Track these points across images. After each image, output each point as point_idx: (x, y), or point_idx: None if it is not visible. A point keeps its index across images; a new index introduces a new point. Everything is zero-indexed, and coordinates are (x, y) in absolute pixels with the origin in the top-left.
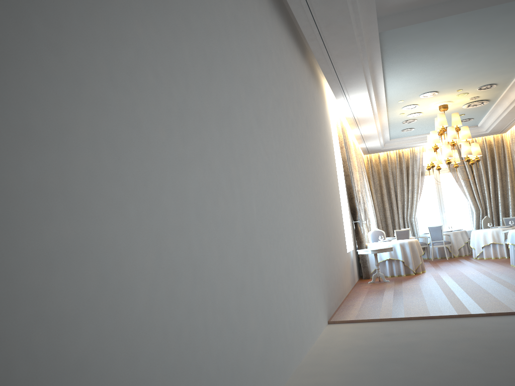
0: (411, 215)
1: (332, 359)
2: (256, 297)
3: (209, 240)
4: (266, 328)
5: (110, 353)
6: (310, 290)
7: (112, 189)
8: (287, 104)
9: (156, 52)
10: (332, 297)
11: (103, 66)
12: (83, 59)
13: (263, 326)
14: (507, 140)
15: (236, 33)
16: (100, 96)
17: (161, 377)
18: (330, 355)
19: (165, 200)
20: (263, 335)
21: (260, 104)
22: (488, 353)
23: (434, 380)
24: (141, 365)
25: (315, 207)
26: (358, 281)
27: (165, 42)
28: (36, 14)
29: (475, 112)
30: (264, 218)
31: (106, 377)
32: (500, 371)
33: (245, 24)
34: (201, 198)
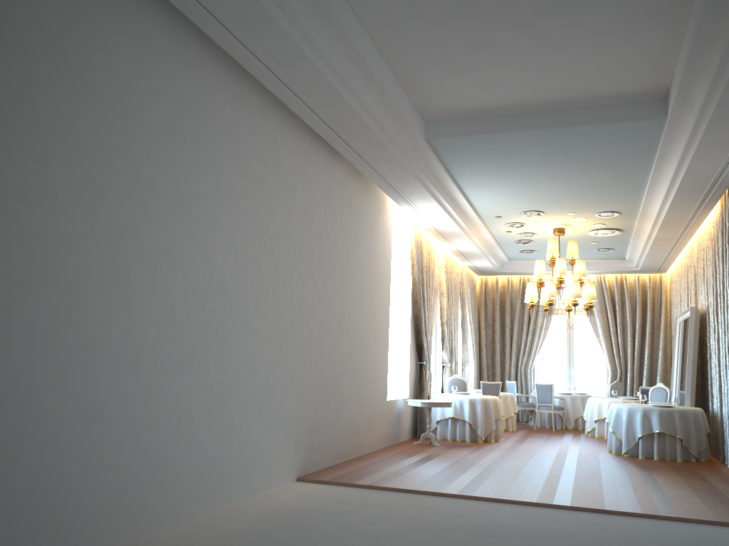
0: (527, 365)
1: (243, 514)
2: (126, 428)
3: (47, 362)
4: (137, 463)
5: None
6: (260, 435)
7: None
8: (272, 216)
9: (2, 181)
10: (321, 450)
11: None
12: None
13: (132, 460)
14: (668, 283)
15: (169, 145)
16: None
17: None
18: (248, 511)
19: None
20: (129, 469)
21: (201, 220)
22: (402, 533)
23: None
24: None
25: (308, 339)
26: (407, 440)
27: (21, 170)
28: None
29: (612, 242)
30: (170, 345)
31: None
32: None
33: (194, 132)
34: (43, 320)
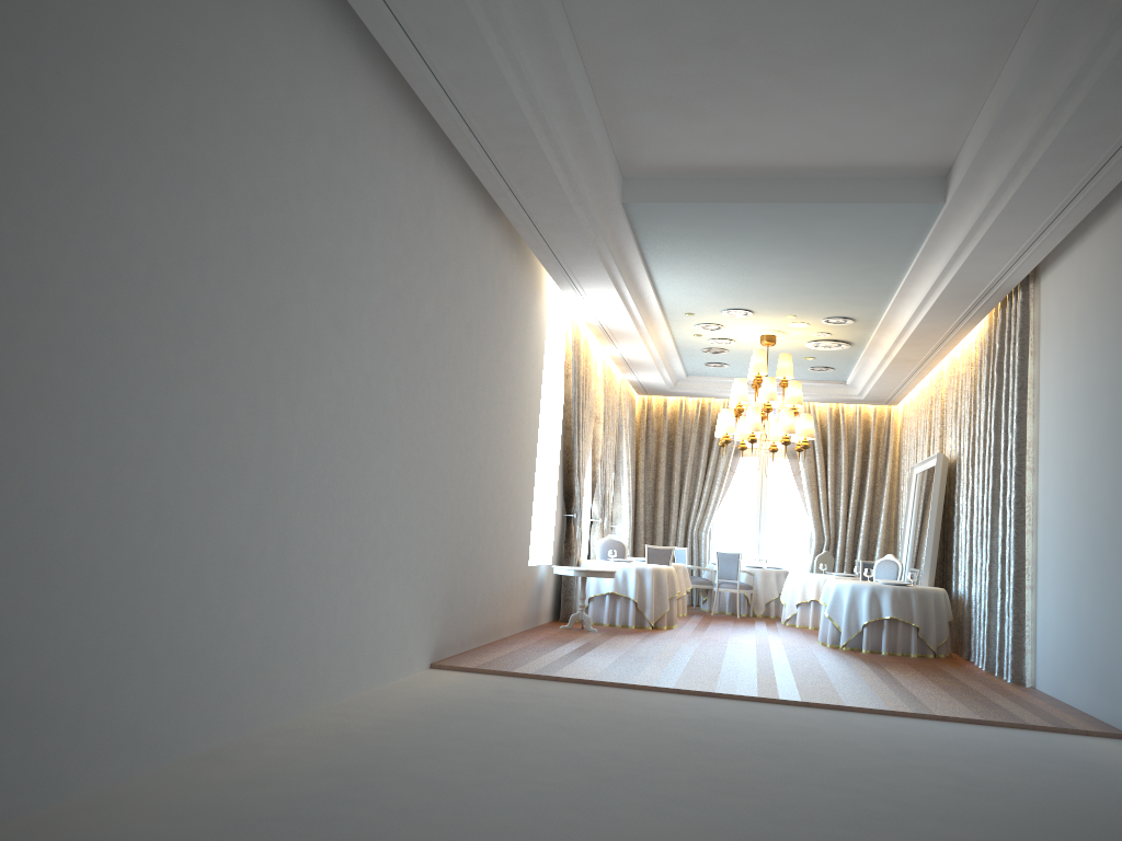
0: (701, 526)
1: (388, 704)
2: (265, 579)
3: (193, 483)
4: (273, 627)
5: (17, 574)
6: (395, 601)
7: (59, 400)
8: (423, 298)
9: (160, 238)
10: (457, 629)
11: (78, 261)
12: (54, 255)
13: (269, 623)
14: (898, 419)
15: (322, 194)
16: (66, 295)
17: (76, 624)
18: (391, 700)
19: (131, 422)
20: (265, 634)
21: (350, 299)
22: (608, 726)
23: (498, 739)
24: (52, 600)
25: (451, 473)
26: (548, 623)
27: (178, 223)
28: (8, 213)
29: (834, 359)
30: (312, 470)
31: (7, 596)
32: (594, 743)
33: (349, 177)
34: (192, 426)
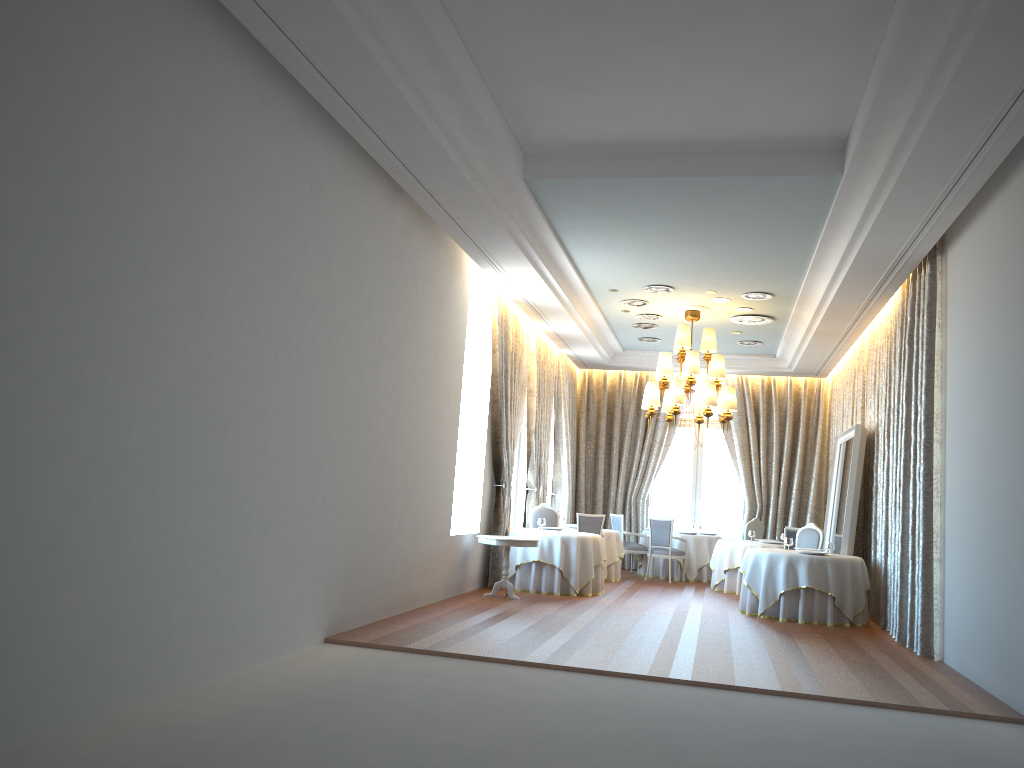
0: (639, 493)
1: (252, 686)
2: (94, 563)
3: None
4: (107, 613)
5: None
6: (277, 578)
7: None
8: (308, 274)
9: None
10: (359, 602)
11: None
12: None
13: (100, 609)
14: (828, 391)
15: (168, 165)
16: None
17: None
18: (258, 681)
19: None
20: (96, 621)
21: (209, 274)
22: (472, 713)
23: (342, 730)
24: None
25: (349, 447)
26: (474, 590)
27: None
28: None
29: (760, 333)
30: (160, 449)
31: None
32: (445, 734)
33: (205, 149)
34: None
